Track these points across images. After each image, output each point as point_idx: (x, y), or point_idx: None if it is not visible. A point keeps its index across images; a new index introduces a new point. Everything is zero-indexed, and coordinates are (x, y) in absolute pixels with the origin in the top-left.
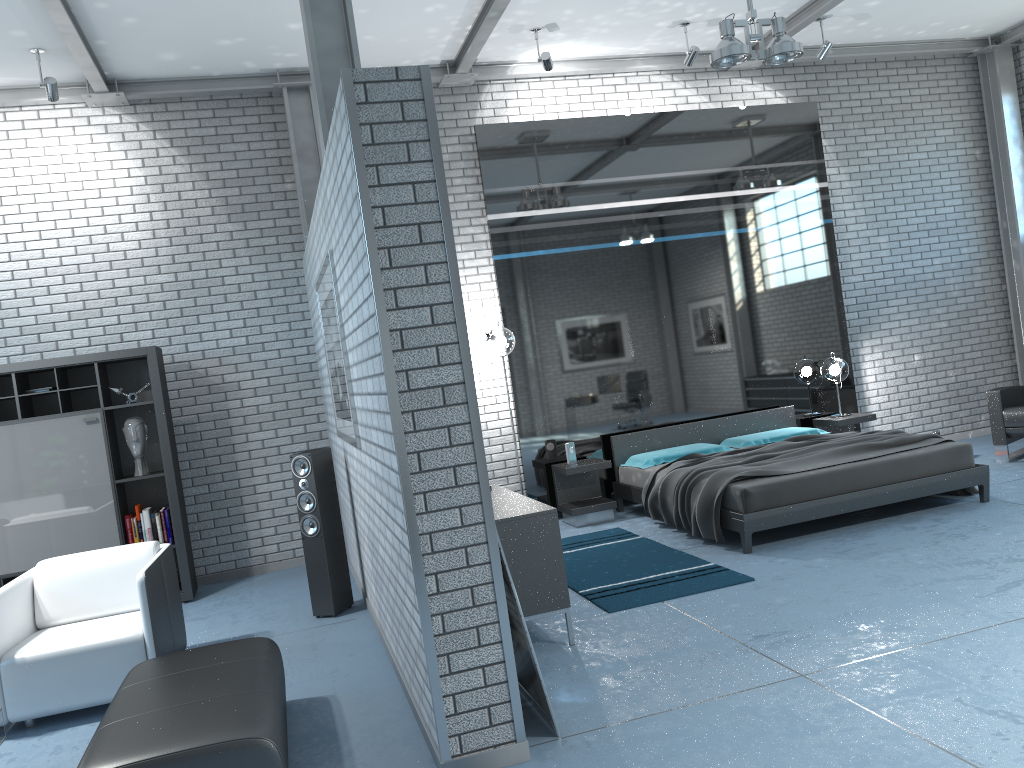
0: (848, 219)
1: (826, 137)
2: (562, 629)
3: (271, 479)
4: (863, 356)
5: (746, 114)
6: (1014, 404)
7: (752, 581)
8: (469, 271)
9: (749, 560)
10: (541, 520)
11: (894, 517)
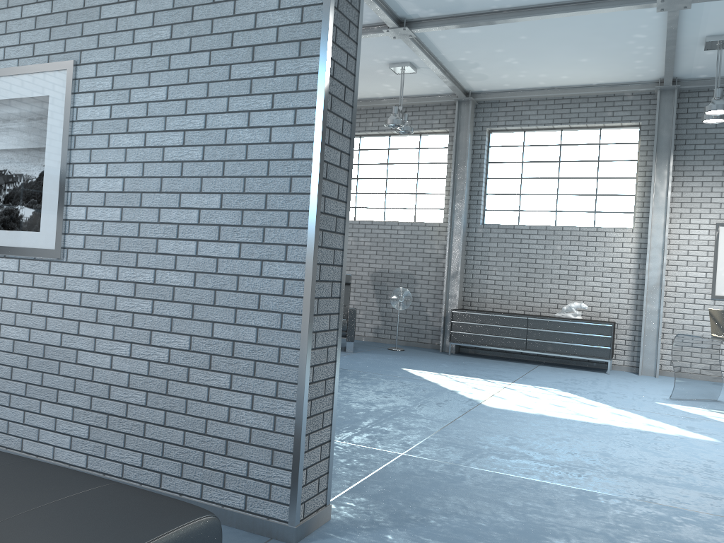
0: None
1: None
2: None
3: None
4: None
5: None
6: None
7: None
8: None
9: None
10: None
11: None
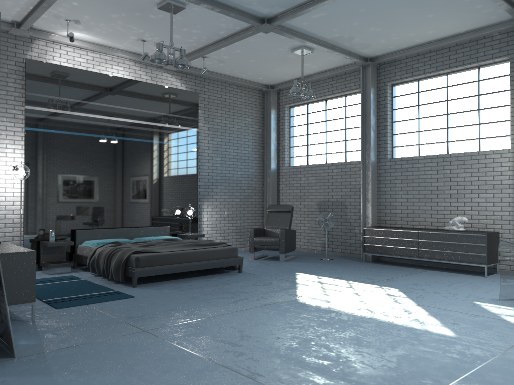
0: (205, 147)
1: (201, 109)
2: (29, 315)
3: None
4: (203, 208)
5: (167, 90)
6: (259, 235)
7: (133, 297)
8: (9, 132)
9: (134, 290)
10: (26, 256)
11: (203, 276)
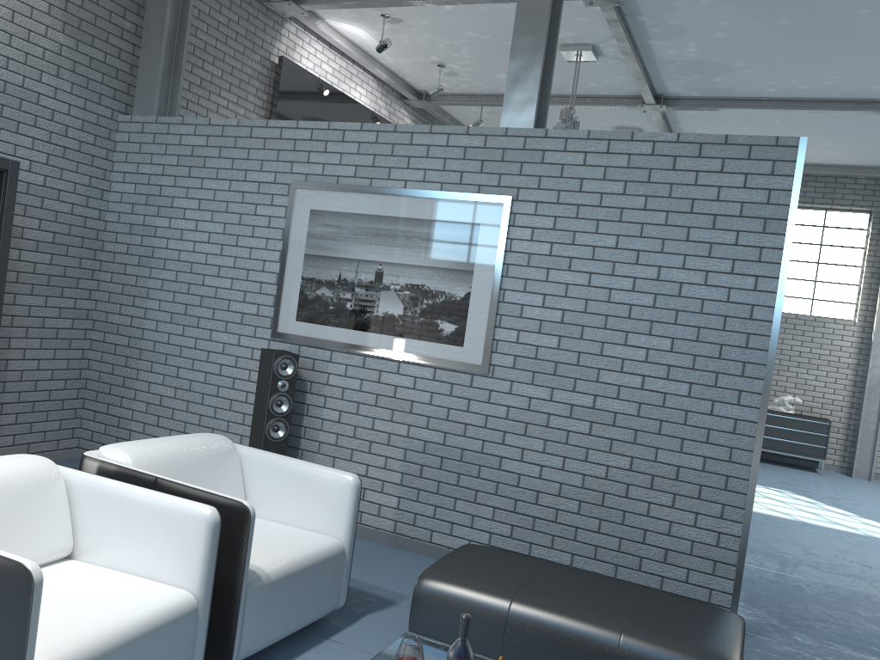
0: None
1: None
2: None
3: (27, 356)
4: None
5: None
6: None
7: None
8: None
9: None
10: None
11: None
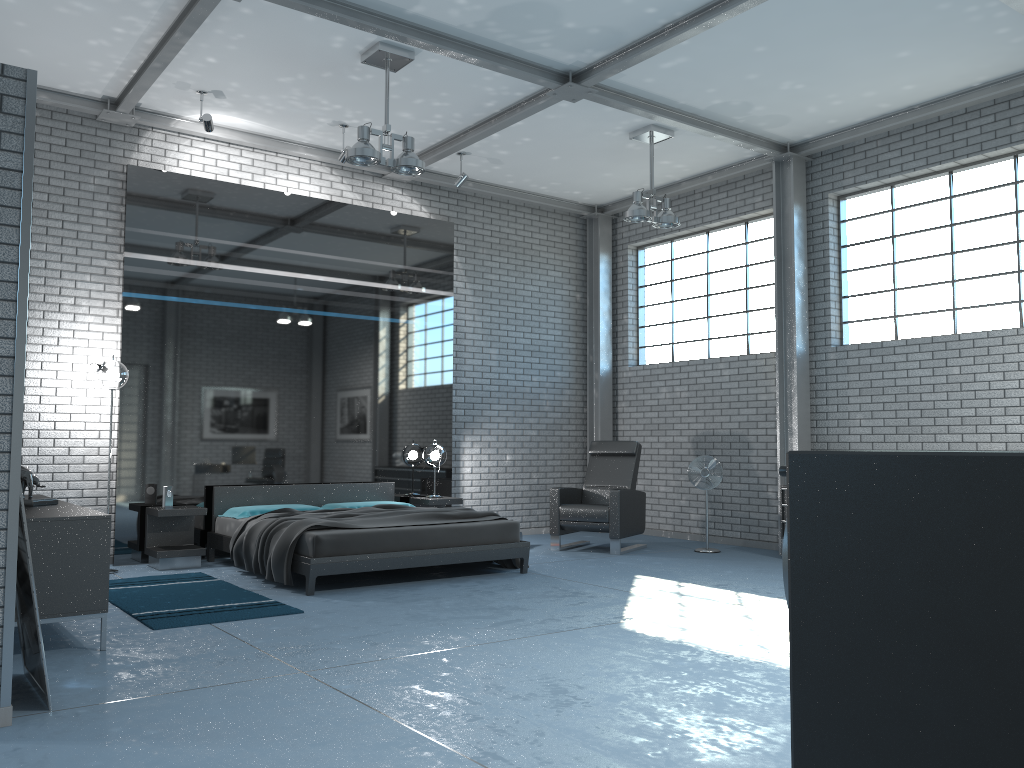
0: (467, 328)
1: (459, 255)
2: (99, 639)
3: None
4: (464, 449)
5: (392, 218)
6: (571, 502)
7: (301, 613)
8: (95, 302)
9: (308, 600)
10: (93, 524)
11: (448, 578)
